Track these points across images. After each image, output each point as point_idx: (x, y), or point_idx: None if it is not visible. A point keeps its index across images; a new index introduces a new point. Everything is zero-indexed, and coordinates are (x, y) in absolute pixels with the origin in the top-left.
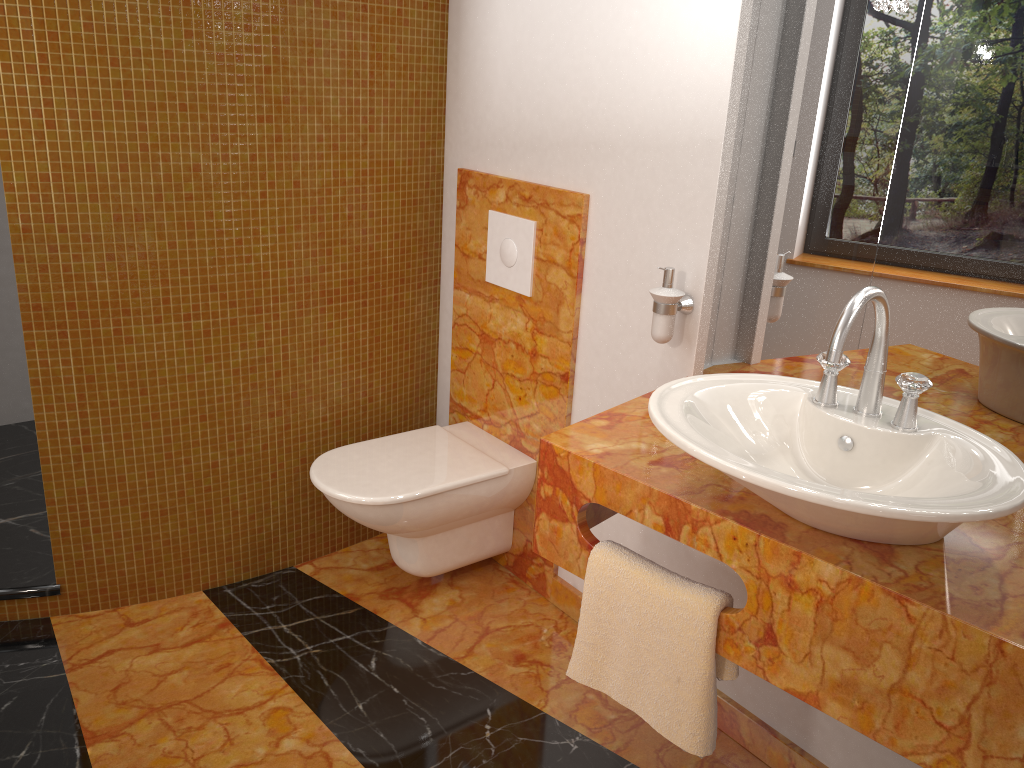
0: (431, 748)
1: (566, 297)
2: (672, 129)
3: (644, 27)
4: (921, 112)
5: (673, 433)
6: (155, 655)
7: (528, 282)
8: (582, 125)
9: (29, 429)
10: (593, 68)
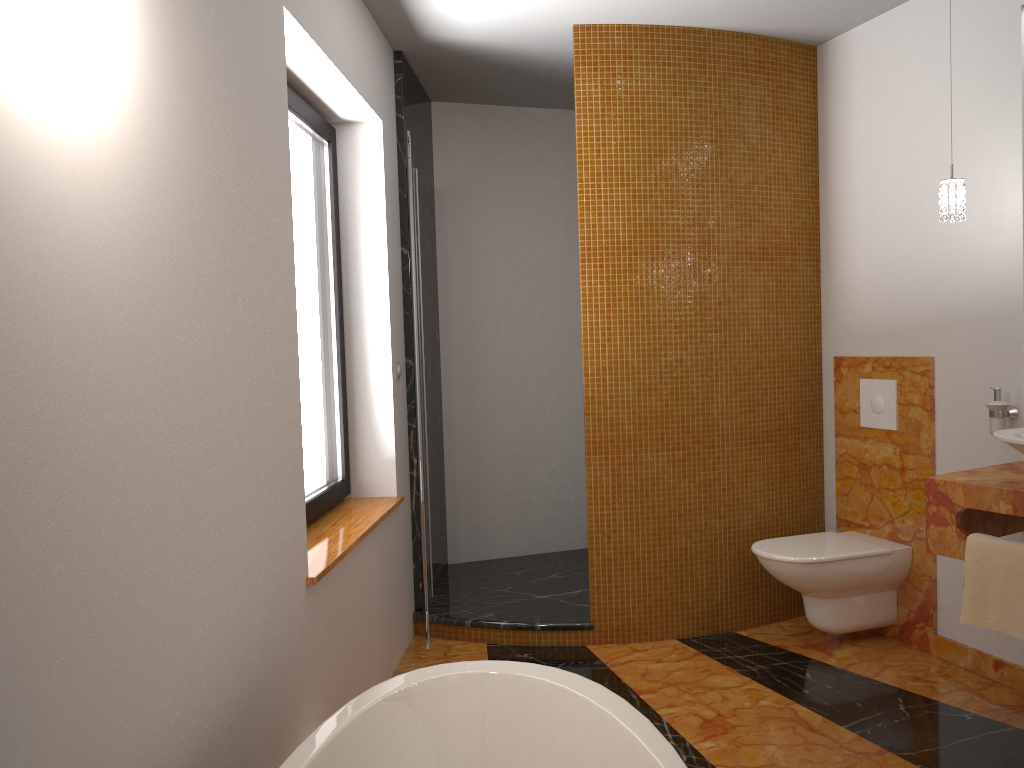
0: (862, 710)
1: (923, 425)
2: (987, 307)
3: (960, 252)
4: None
5: (1009, 437)
6: (659, 663)
7: (893, 420)
8: (923, 315)
9: (528, 558)
10: (928, 280)
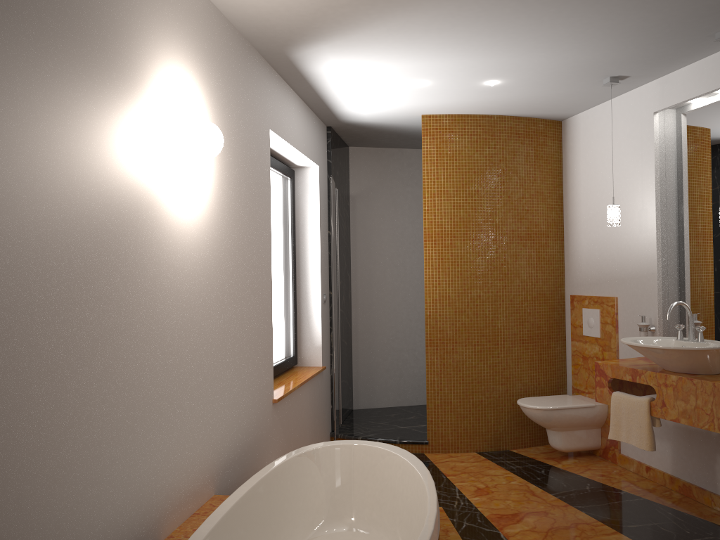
0: (565, 488)
1: (612, 335)
2: (641, 271)
3: (628, 240)
4: (716, 257)
5: (623, 341)
6: (462, 463)
7: (598, 332)
8: (612, 273)
9: (400, 408)
10: (614, 254)
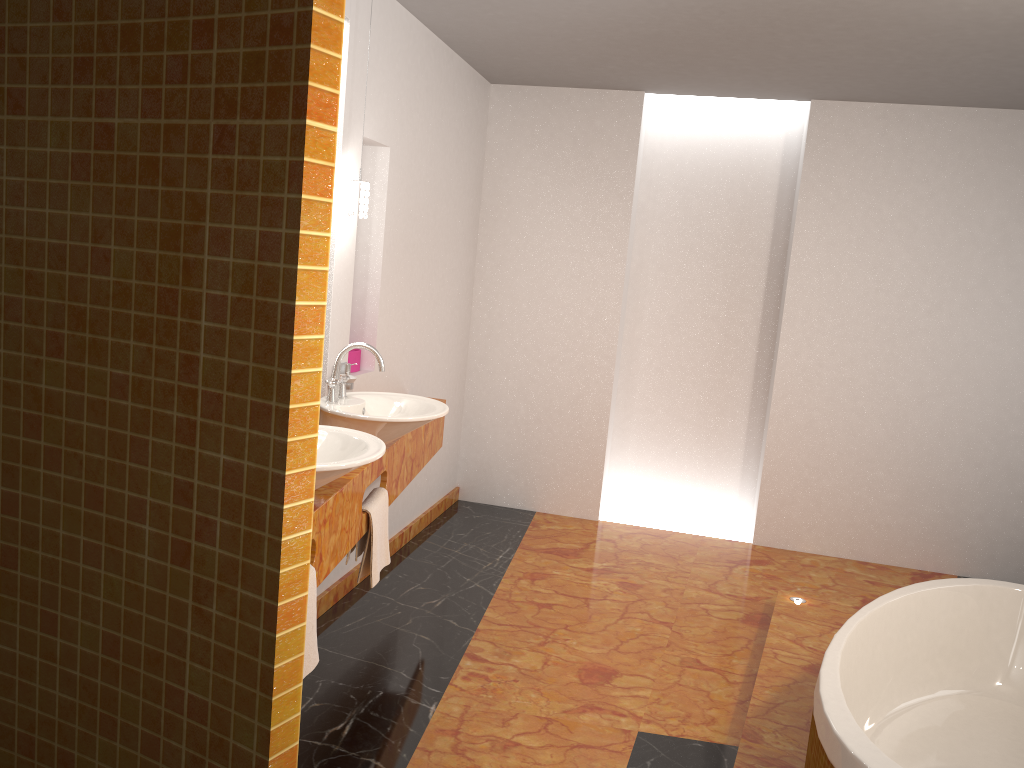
0: None
1: None
2: None
3: None
4: None
5: (358, 461)
6: None
7: None
8: None
9: None
10: None
